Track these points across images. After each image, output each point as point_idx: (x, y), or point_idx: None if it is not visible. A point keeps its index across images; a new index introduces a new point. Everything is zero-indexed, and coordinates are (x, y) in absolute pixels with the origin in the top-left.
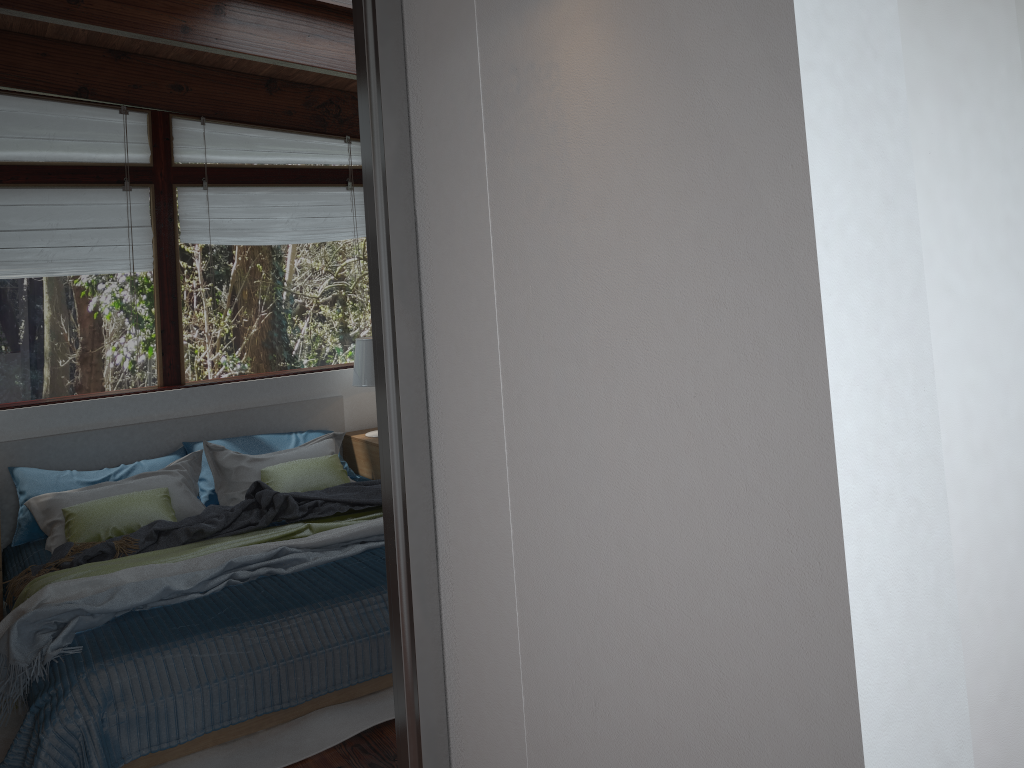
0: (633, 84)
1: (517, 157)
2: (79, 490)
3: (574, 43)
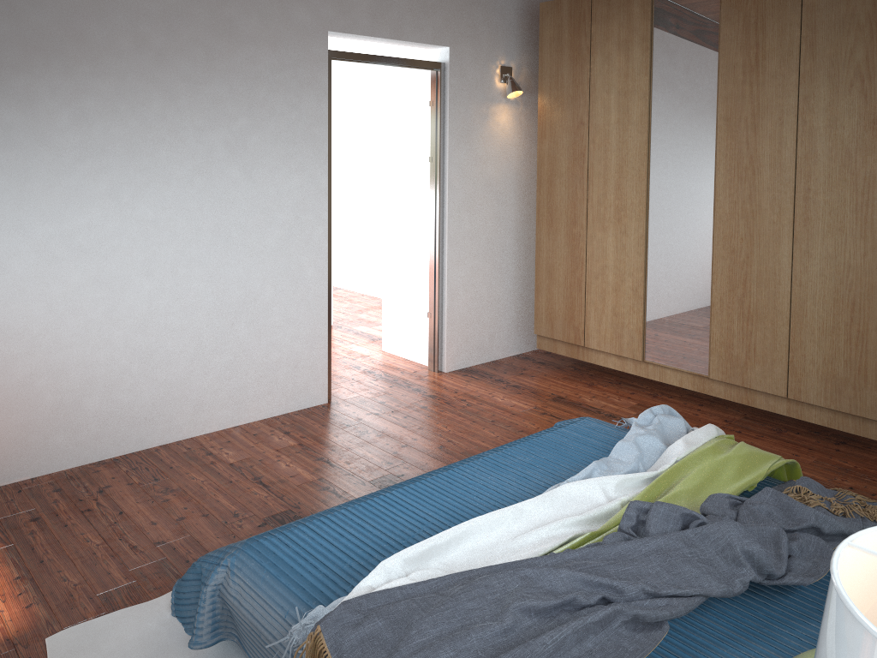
0: None
1: None
2: None
3: None
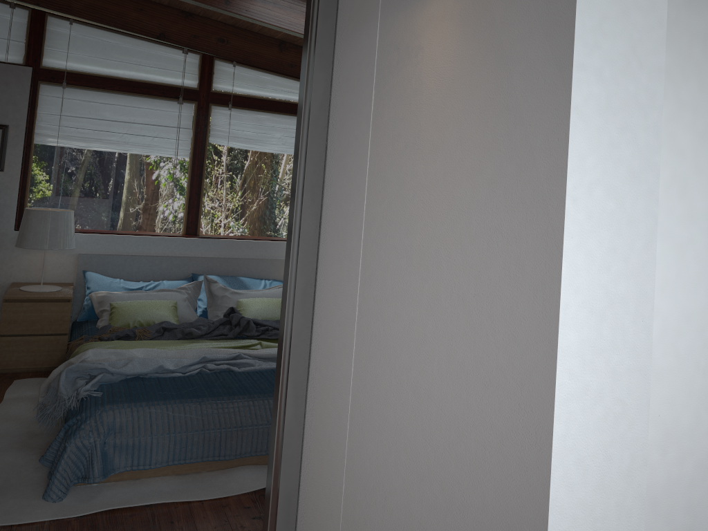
0: (466, 67)
1: (390, 110)
2: (122, 293)
3: (435, 34)
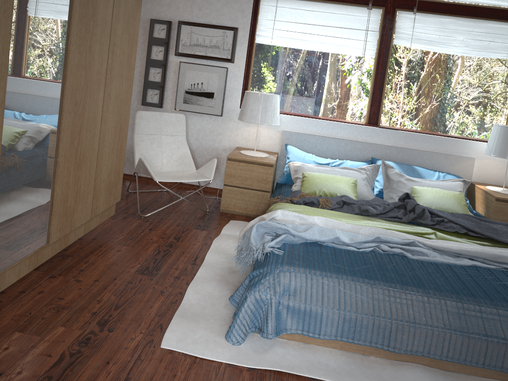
0: None
1: None
2: (312, 165)
3: None
